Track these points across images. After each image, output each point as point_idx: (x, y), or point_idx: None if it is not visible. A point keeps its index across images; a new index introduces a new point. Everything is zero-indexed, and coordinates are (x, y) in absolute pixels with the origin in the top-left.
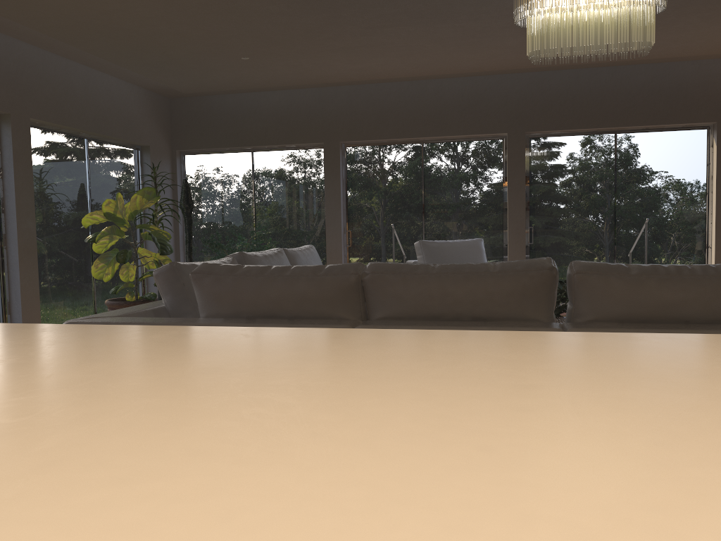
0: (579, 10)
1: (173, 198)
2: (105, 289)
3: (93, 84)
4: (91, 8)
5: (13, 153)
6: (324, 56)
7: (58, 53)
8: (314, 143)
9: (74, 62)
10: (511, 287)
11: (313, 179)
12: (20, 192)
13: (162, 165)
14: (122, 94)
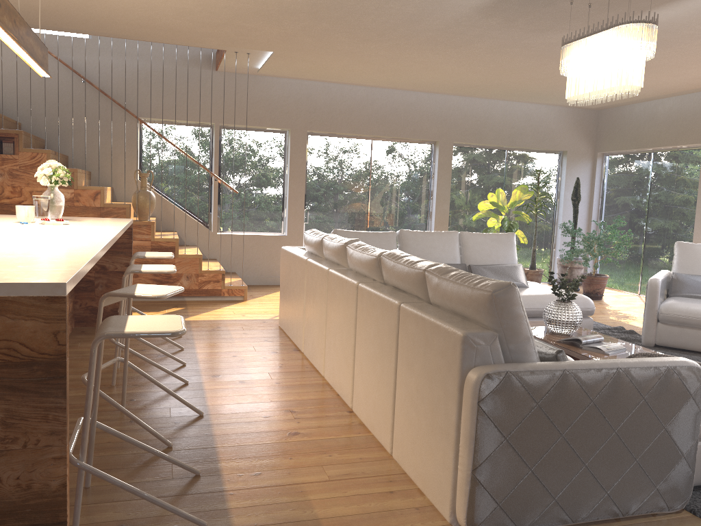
0: (583, 66)
1: (591, 191)
2: None
3: (511, 112)
4: (445, 80)
5: (438, 164)
6: None
7: (479, 97)
8: (695, 144)
9: (496, 100)
10: (336, 249)
11: (696, 178)
12: (440, 187)
13: (581, 165)
14: (540, 115)
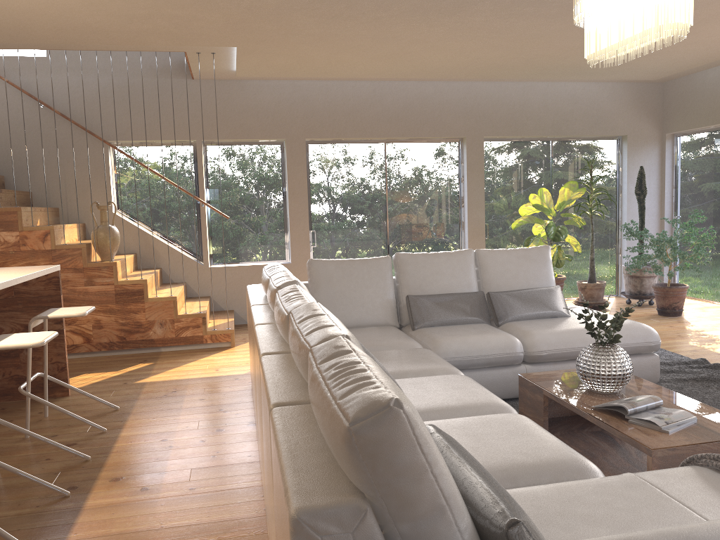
0: (603, 7)
1: (661, 181)
2: (565, 265)
3: (553, 95)
4: (459, 62)
5: (467, 164)
6: (702, 29)
7: (511, 80)
8: None
9: (532, 82)
10: (271, 296)
11: None
12: (471, 192)
13: (646, 150)
14: (590, 94)
